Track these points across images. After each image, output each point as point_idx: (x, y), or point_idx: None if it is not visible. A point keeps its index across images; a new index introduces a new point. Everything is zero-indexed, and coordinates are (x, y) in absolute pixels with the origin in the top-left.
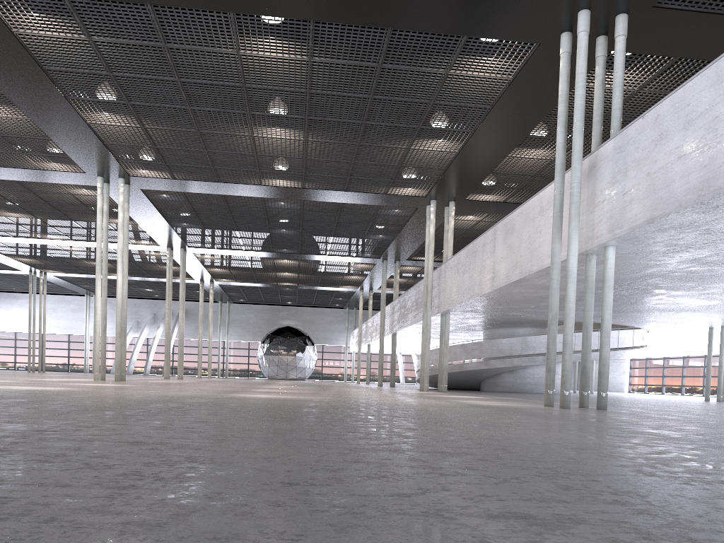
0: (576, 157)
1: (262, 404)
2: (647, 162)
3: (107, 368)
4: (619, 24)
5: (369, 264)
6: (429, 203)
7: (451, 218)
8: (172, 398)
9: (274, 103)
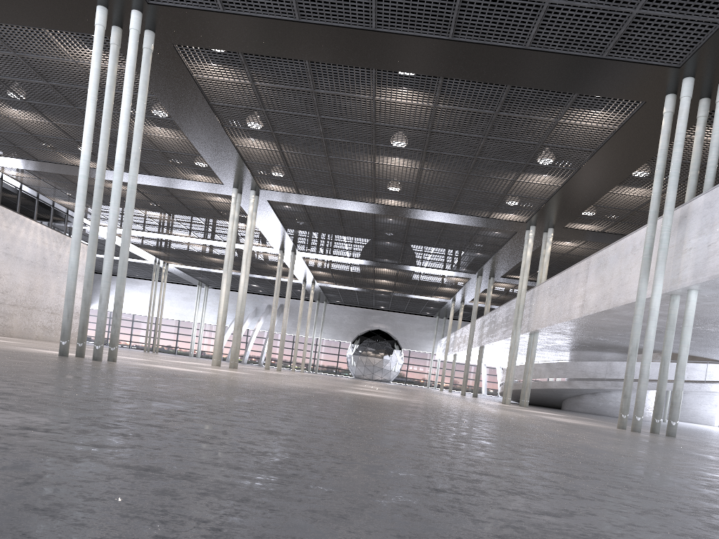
0: (668, 208)
1: (373, 401)
2: None
3: (209, 354)
4: None
5: (464, 278)
6: (528, 228)
7: (548, 243)
8: (297, 388)
9: (398, 138)
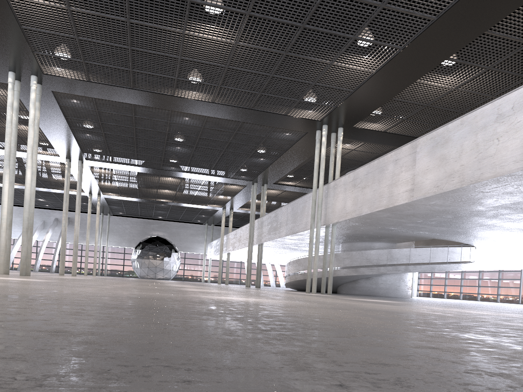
0: None
1: (331, 319)
2: None
3: None
4: None
5: (240, 185)
6: (320, 128)
7: (340, 142)
8: (157, 302)
9: None
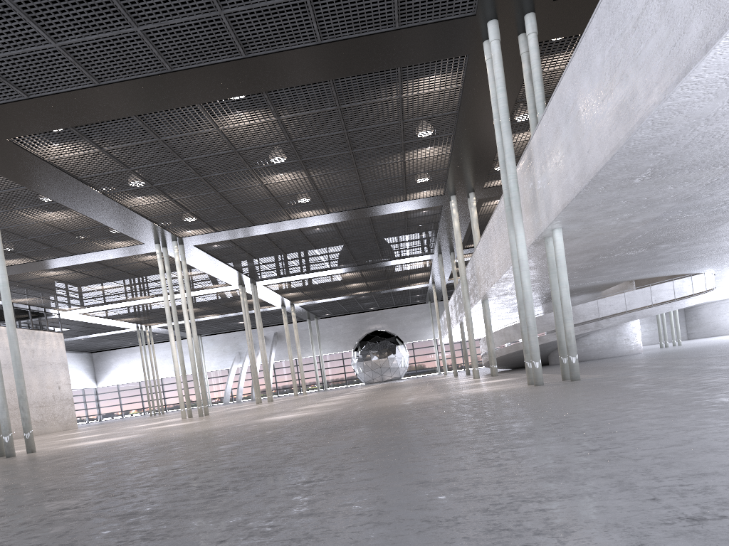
0: (507, 155)
1: (247, 430)
2: (554, 153)
3: (221, 399)
4: (527, 23)
5: (426, 260)
6: (450, 198)
7: (473, 208)
8: (190, 435)
9: (267, 156)
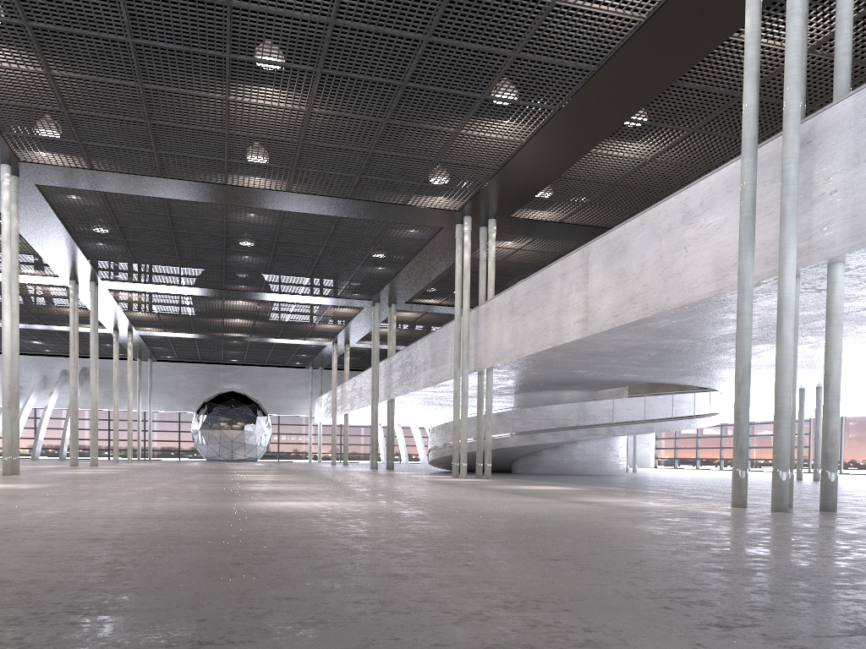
0: (793, 123)
1: (366, 537)
2: None
3: None
4: None
5: (354, 308)
6: (461, 220)
7: (492, 241)
8: (163, 524)
9: (273, 41)
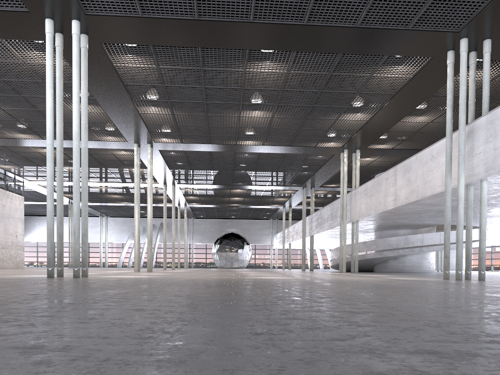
0: (462, 127)
1: (291, 281)
2: None
3: (114, 264)
4: (485, 45)
5: (293, 190)
6: (342, 151)
7: (357, 160)
8: (230, 280)
9: (258, 97)
